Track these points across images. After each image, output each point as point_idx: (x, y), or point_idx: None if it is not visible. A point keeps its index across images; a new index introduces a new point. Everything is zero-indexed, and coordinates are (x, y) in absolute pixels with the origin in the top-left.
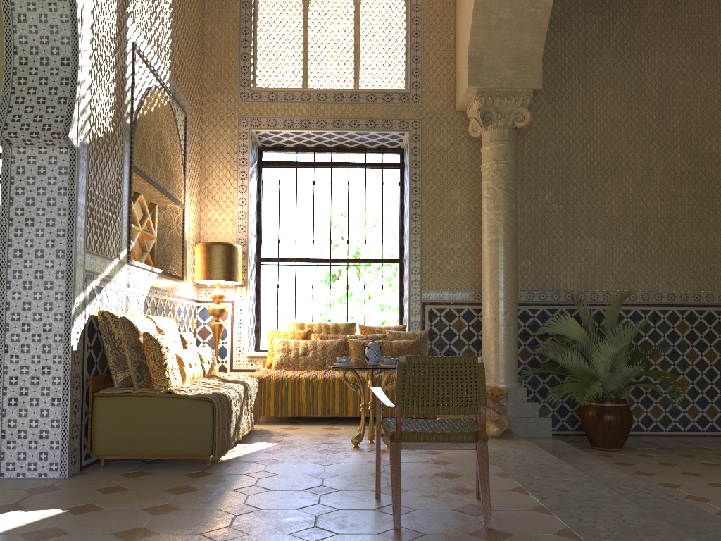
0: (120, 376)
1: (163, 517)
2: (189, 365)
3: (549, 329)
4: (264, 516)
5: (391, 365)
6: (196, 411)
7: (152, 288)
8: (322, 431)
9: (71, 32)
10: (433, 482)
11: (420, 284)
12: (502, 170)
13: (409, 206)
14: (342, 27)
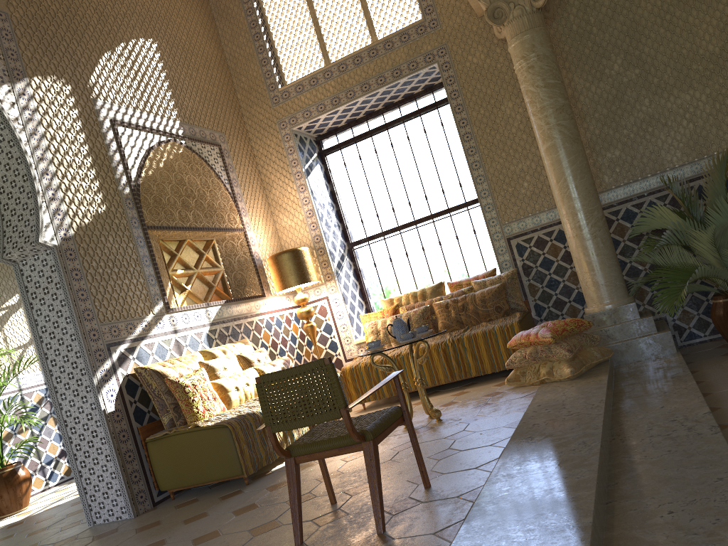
0: (165, 419)
1: None
2: (235, 388)
3: (643, 227)
4: (212, 544)
5: (406, 340)
6: (218, 438)
7: (215, 320)
8: None
9: (19, 152)
10: (416, 468)
11: (498, 220)
12: (534, 66)
13: (461, 142)
14: None
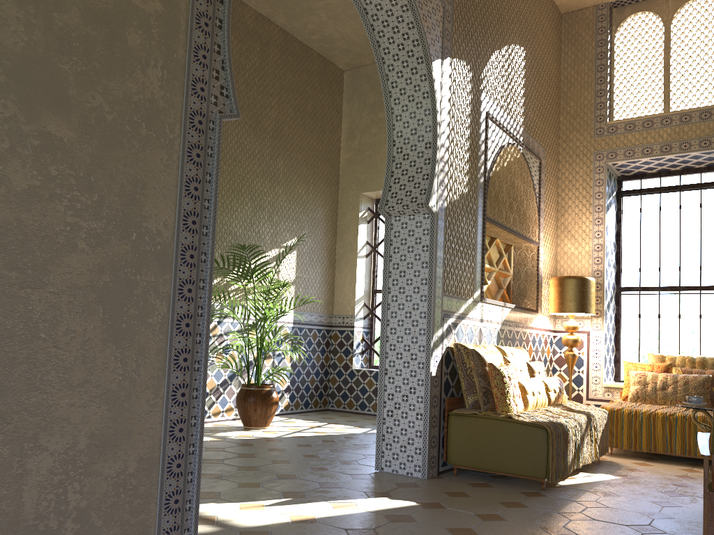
0: (470, 399)
1: (489, 524)
2: (531, 393)
3: None
4: None
5: None
6: (531, 436)
7: (505, 321)
8: (677, 471)
9: (432, 122)
10: None
11: None
12: None
13: None
14: (710, 40)
